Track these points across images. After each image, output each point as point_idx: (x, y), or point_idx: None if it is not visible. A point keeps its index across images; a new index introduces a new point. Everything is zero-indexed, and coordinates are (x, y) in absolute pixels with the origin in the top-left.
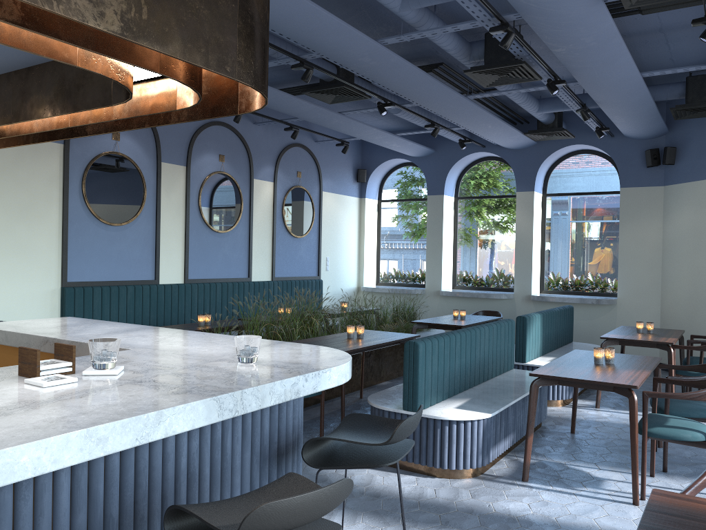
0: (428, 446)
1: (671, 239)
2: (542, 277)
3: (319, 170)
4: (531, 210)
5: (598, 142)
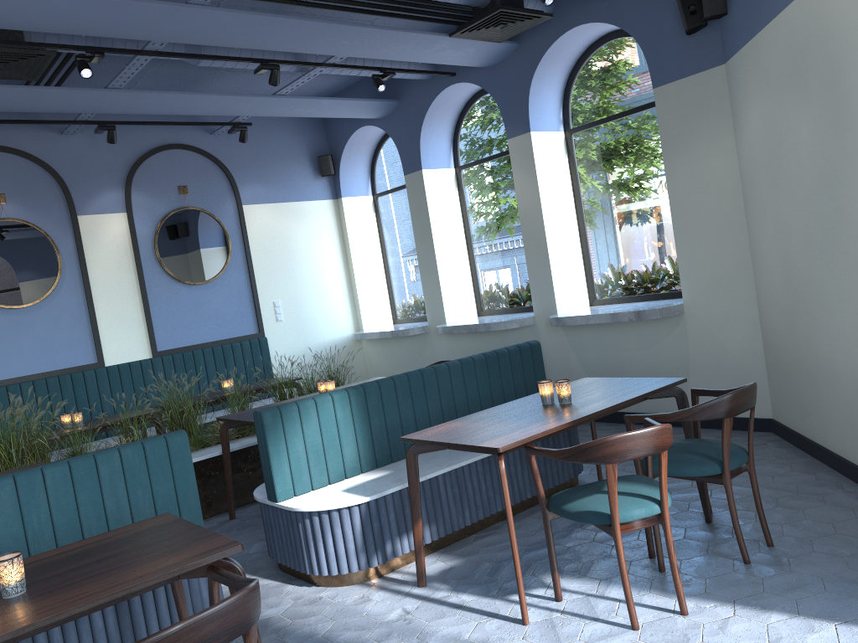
0: None
1: (748, 170)
2: (588, 277)
3: (228, 175)
4: (532, 167)
5: (606, 12)
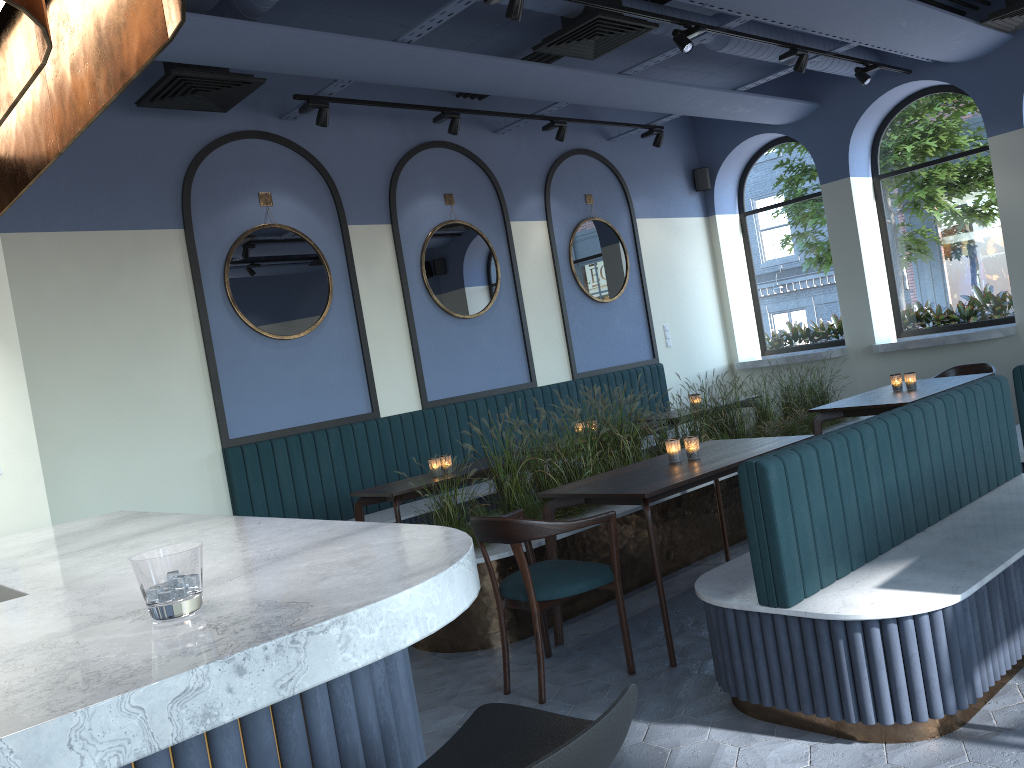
0: (825, 678)
1: None
2: None
3: (624, 186)
4: (1023, 165)
5: None
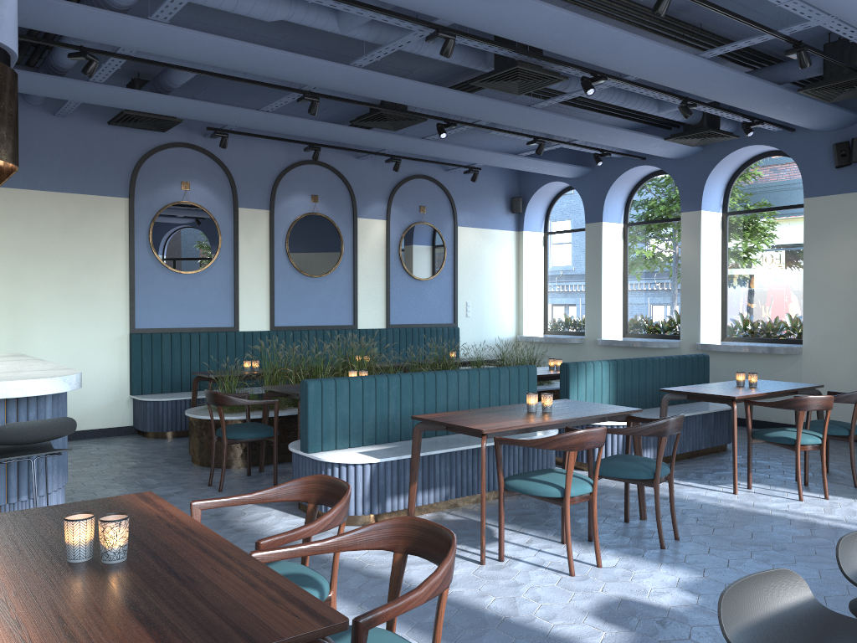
0: None
1: None
2: (723, 320)
3: (452, 203)
4: (698, 235)
5: (776, 140)
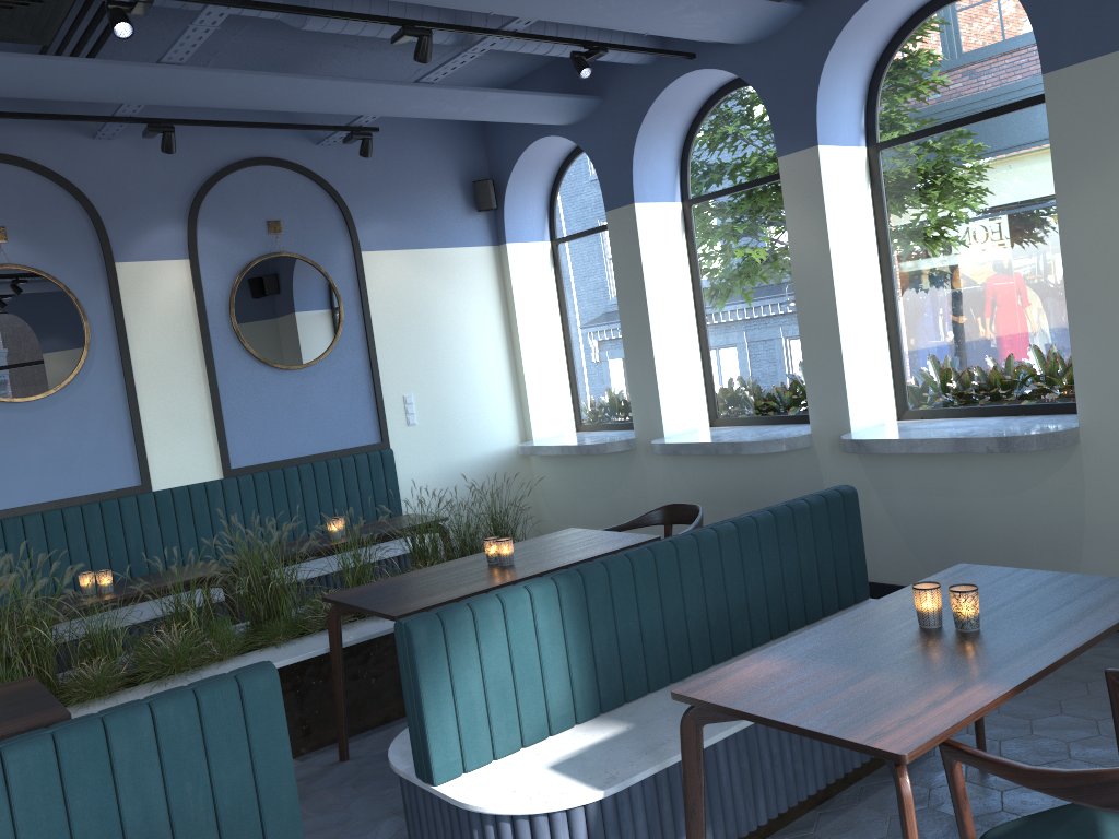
0: None
1: None
2: (897, 375)
3: (342, 207)
4: (818, 201)
5: None
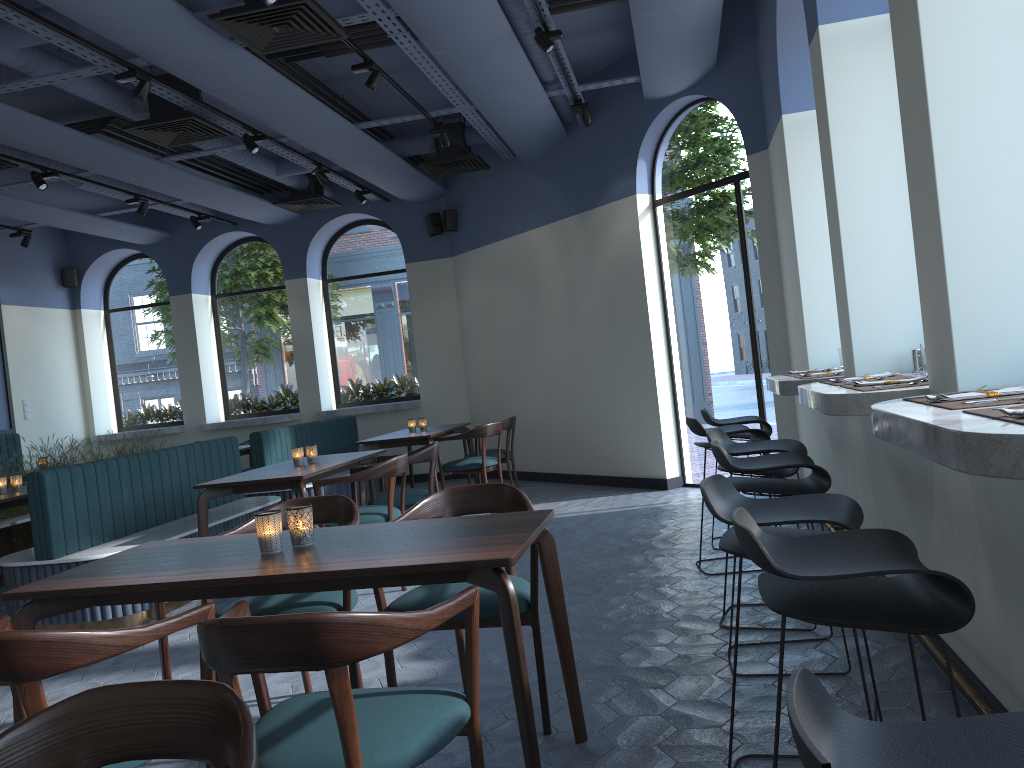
0: None
1: (467, 320)
2: (337, 387)
3: None
4: (306, 303)
5: (374, 209)
